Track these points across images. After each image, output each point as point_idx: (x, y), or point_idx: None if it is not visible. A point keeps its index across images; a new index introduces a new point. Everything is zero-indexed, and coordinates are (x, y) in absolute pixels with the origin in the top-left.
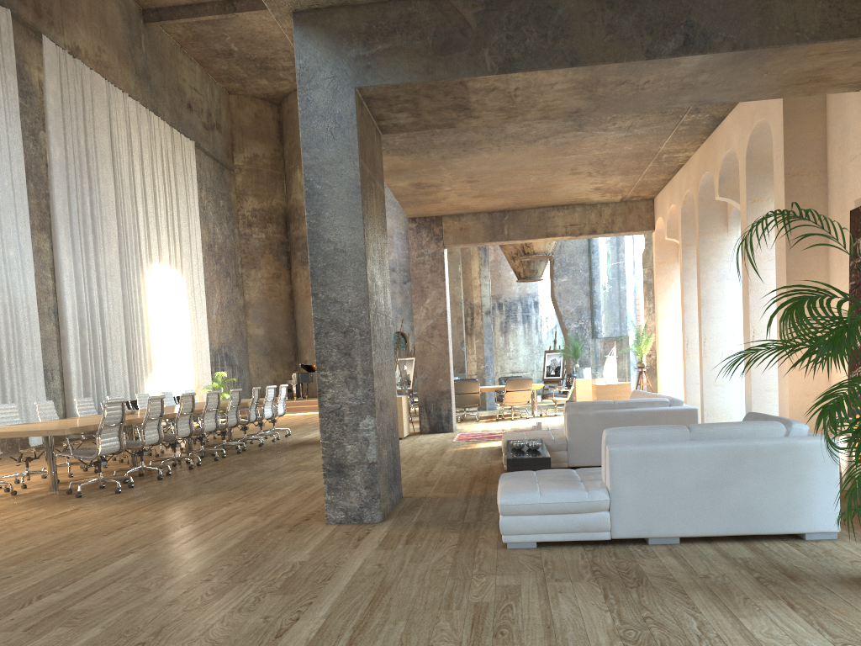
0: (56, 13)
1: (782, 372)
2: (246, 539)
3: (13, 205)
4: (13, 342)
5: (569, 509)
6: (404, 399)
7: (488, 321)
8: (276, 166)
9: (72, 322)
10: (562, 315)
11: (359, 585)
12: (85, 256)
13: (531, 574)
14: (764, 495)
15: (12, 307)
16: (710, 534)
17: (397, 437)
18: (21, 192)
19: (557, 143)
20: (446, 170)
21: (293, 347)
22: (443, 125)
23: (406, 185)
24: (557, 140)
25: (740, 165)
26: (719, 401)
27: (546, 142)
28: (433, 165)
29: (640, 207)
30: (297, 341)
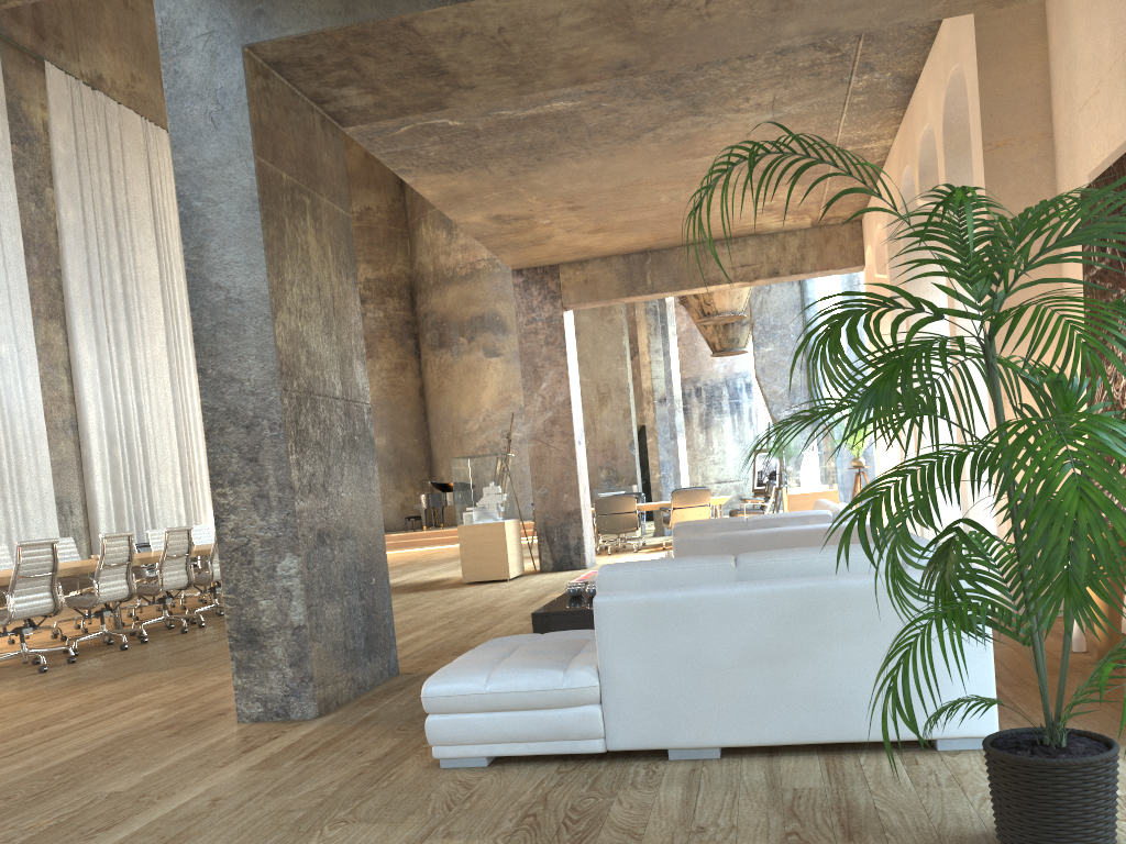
0: (67, 32)
1: (996, 462)
2: (95, 750)
3: (6, 287)
4: (9, 467)
5: (533, 702)
6: (512, 525)
7: (664, 412)
8: (395, 221)
9: (98, 438)
10: (768, 399)
11: (137, 841)
12: (116, 350)
13: (420, 822)
14: (860, 674)
15: (5, 421)
16: (769, 742)
17: (383, 584)
18: (17, 269)
19: (672, 138)
20: (528, 192)
21: (427, 460)
22: (427, 106)
23: (482, 220)
24: (670, 132)
25: (937, 145)
26: (946, 512)
27: (655, 137)
28: (504, 185)
29: (842, 233)
30: (431, 452)
